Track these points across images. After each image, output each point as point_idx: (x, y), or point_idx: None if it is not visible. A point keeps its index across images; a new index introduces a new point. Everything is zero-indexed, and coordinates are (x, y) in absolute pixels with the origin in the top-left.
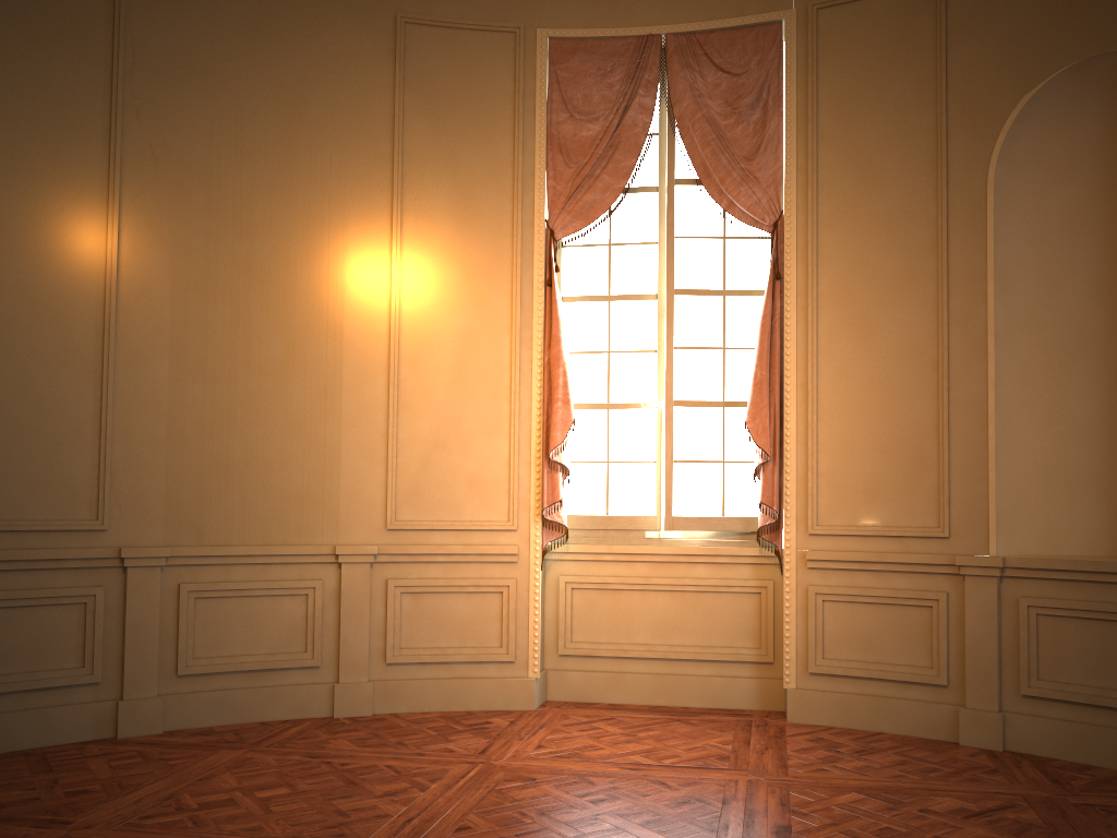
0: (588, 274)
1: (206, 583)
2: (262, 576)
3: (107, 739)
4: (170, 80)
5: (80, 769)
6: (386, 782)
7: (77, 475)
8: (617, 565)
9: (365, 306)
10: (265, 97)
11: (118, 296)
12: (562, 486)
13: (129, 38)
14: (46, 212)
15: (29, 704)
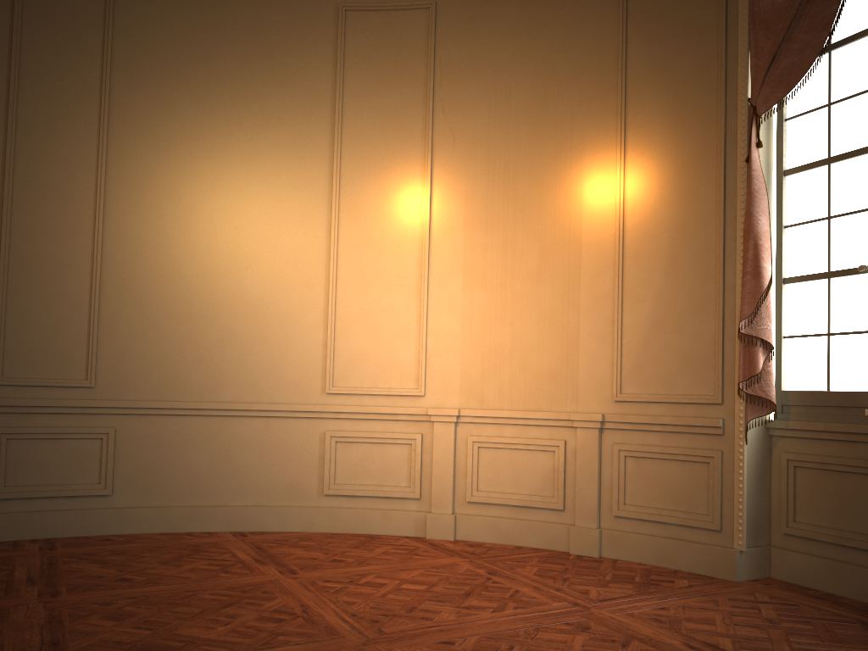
0: (809, 141)
1: (484, 436)
2: (523, 434)
3: (421, 537)
4: (463, 80)
5: (368, 549)
6: (486, 600)
7: (407, 359)
8: (839, 445)
9: (598, 214)
10: (525, 70)
11: (431, 237)
12: (766, 360)
13: (437, 61)
14: (389, 190)
15: (380, 506)
